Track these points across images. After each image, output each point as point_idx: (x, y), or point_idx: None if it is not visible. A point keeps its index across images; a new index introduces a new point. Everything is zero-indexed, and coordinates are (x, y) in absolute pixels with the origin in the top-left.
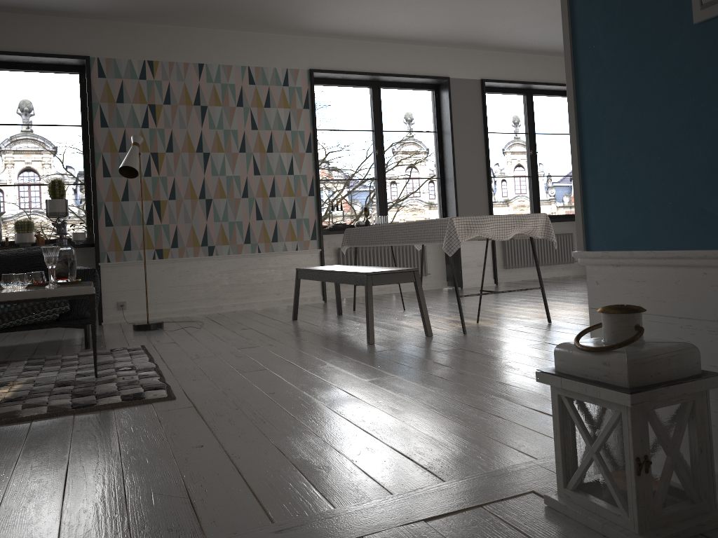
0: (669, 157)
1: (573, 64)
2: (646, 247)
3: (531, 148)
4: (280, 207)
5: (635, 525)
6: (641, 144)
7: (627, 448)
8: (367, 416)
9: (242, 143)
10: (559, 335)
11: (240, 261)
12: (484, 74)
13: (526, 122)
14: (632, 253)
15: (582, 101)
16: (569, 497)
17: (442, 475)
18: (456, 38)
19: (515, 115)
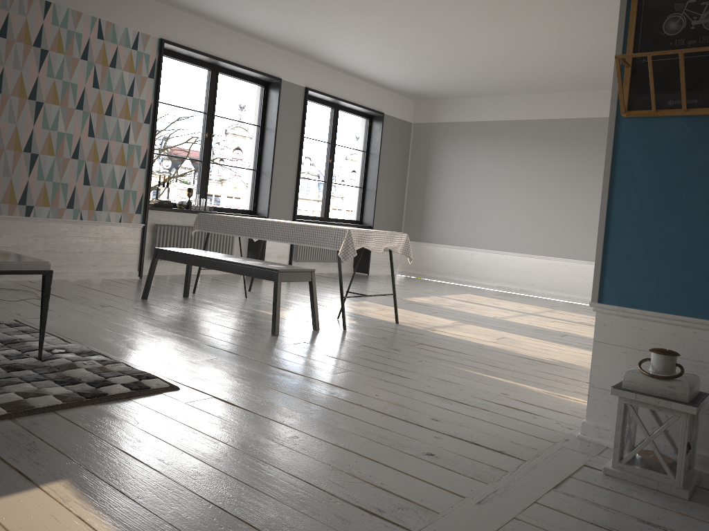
0: (680, 258)
1: (610, 176)
2: (652, 309)
3: (331, 157)
4: (109, 175)
5: (680, 482)
6: (659, 244)
7: (682, 438)
8: (389, 408)
9: (81, 100)
10: (422, 337)
11: (59, 226)
12: (308, 83)
13: (331, 133)
14: (644, 312)
15: (613, 203)
16: (622, 468)
17: (517, 456)
18: (298, 46)
19: (242, 99)
